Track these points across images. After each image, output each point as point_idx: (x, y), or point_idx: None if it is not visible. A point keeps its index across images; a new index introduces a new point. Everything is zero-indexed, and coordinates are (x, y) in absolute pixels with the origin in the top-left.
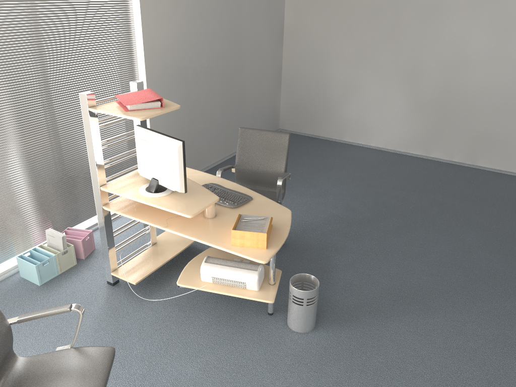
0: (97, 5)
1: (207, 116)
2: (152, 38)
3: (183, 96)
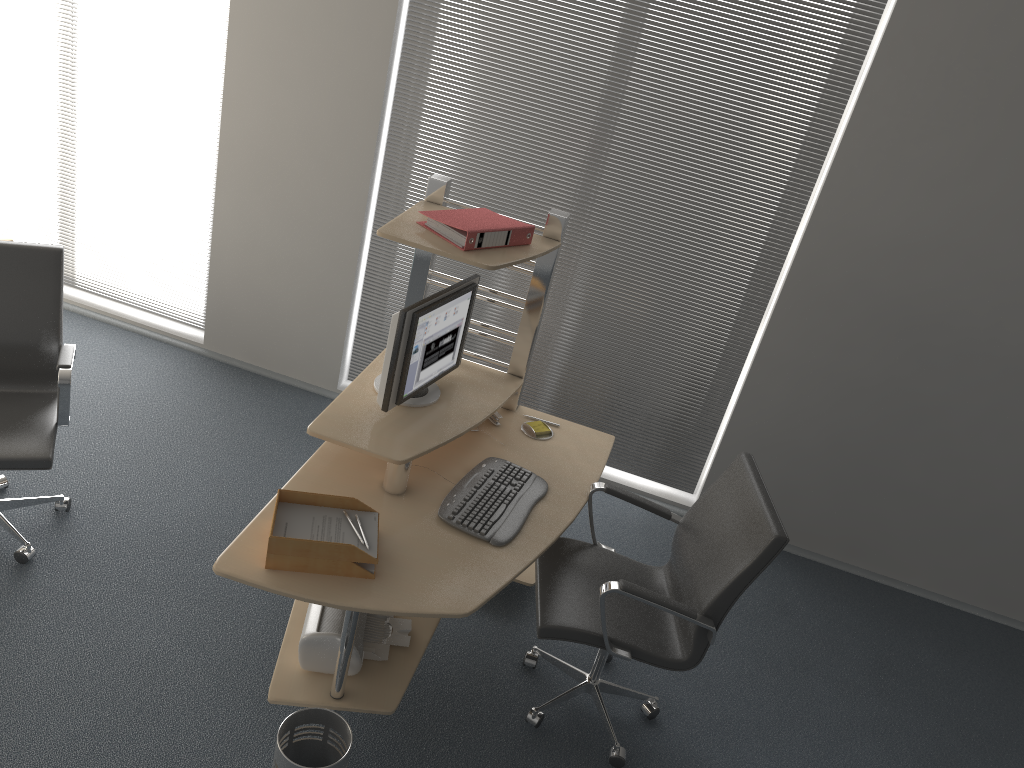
0: (739, 91)
1: (954, 468)
2: (851, 207)
3: (888, 376)
